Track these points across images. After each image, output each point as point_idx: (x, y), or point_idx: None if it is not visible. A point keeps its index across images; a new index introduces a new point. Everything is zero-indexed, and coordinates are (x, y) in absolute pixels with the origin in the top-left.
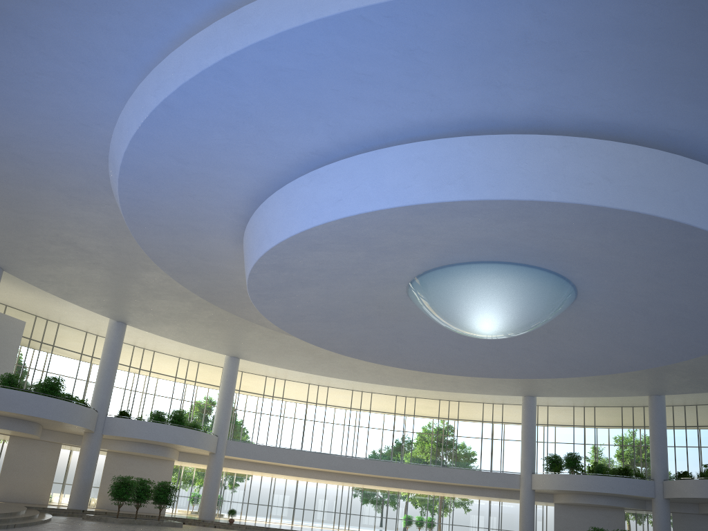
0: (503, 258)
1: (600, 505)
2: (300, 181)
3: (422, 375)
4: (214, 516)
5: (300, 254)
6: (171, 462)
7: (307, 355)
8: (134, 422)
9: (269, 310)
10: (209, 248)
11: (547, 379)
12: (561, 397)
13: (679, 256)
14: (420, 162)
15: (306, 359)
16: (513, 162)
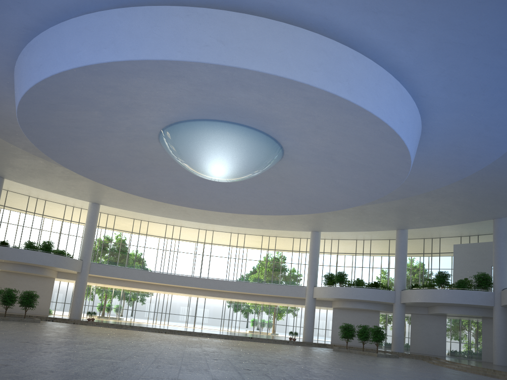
0: (208, 116)
1: (360, 308)
2: (23, 52)
3: (235, 216)
4: (80, 316)
5: (47, 113)
6: (52, 279)
7: (147, 201)
8: (9, 249)
9: (65, 162)
10: (11, 114)
11: (323, 219)
12: (344, 233)
13: (316, 110)
14: (86, 31)
15: (148, 205)
16: (149, 29)
